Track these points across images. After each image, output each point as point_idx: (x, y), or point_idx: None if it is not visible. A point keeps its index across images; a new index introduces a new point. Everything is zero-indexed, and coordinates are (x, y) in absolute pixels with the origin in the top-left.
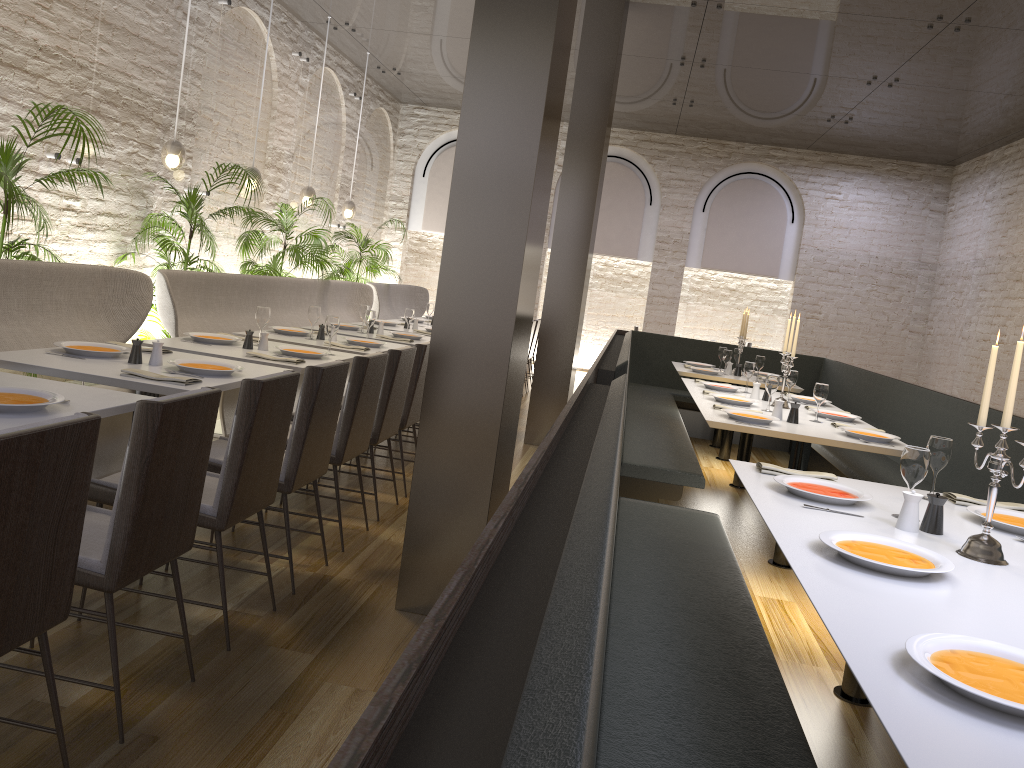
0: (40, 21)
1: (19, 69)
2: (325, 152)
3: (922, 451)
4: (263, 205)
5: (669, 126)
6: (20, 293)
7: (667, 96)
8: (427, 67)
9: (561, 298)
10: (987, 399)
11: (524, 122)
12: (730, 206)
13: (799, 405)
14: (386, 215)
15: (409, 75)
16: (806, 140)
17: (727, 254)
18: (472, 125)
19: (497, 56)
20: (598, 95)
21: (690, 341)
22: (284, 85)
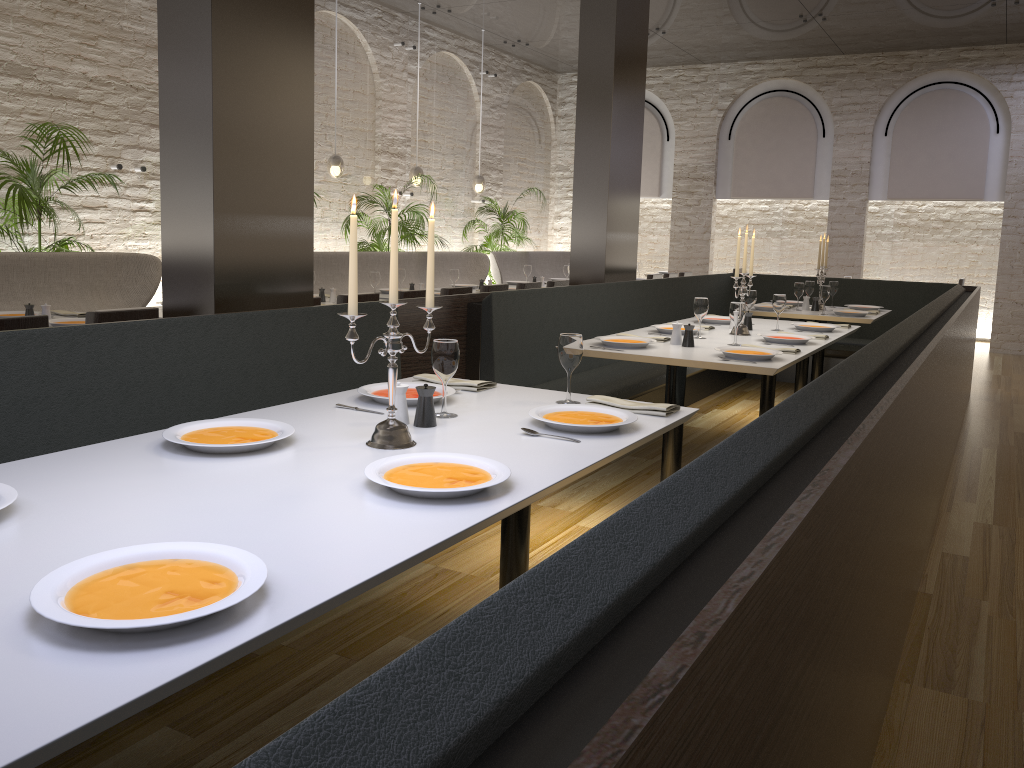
0: (84, 57)
1: (68, 99)
2: (453, 132)
3: (440, 343)
4: (375, 189)
5: (828, 46)
6: (24, 279)
7: (789, 14)
8: (543, 33)
9: (586, 243)
10: (428, 278)
11: (200, 69)
12: (917, 125)
13: (691, 327)
14: (553, 186)
15: (537, 44)
16: (994, 33)
17: (917, 180)
18: (167, 80)
19: (176, 12)
20: (603, 28)
21: (797, 279)
22: (386, 75)
